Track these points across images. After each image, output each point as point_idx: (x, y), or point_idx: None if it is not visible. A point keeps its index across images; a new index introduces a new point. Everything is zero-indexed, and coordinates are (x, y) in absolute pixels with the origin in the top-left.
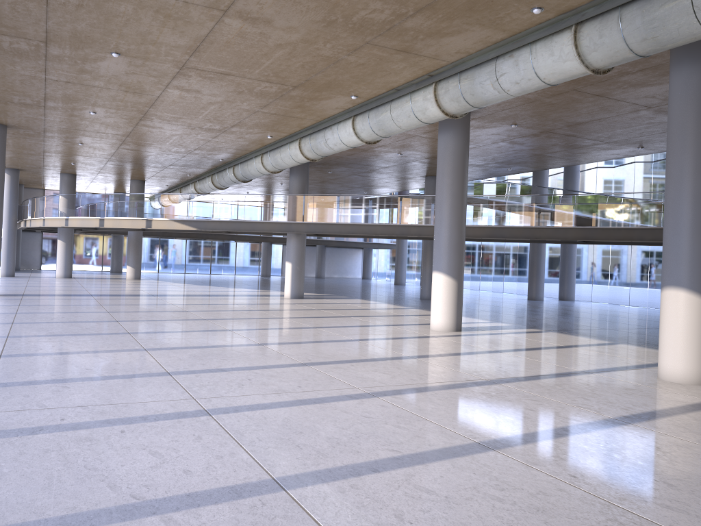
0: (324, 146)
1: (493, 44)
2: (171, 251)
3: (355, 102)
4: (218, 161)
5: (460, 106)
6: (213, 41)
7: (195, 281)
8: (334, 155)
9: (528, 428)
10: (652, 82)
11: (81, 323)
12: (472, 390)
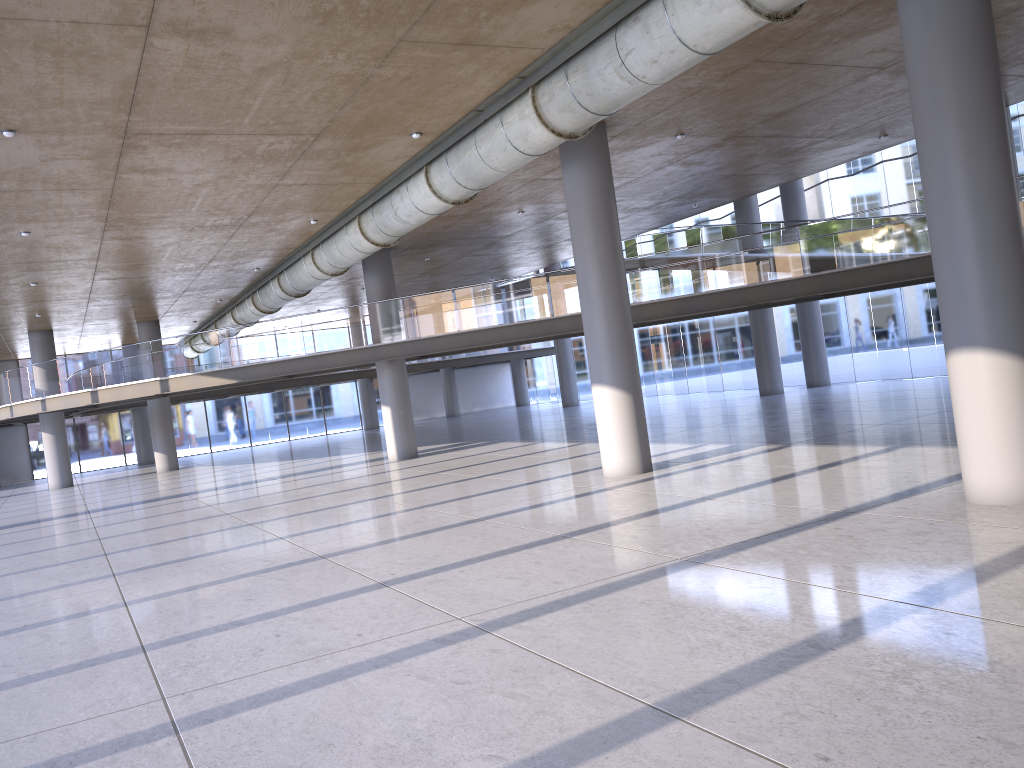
0: (395, 220)
1: (605, 5)
2: (232, 415)
3: (422, 143)
4: (254, 273)
5: (577, 117)
6: (153, 82)
7: (262, 456)
8: (423, 232)
9: (746, 653)
10: (876, 25)
11: (44, 570)
12: (655, 585)
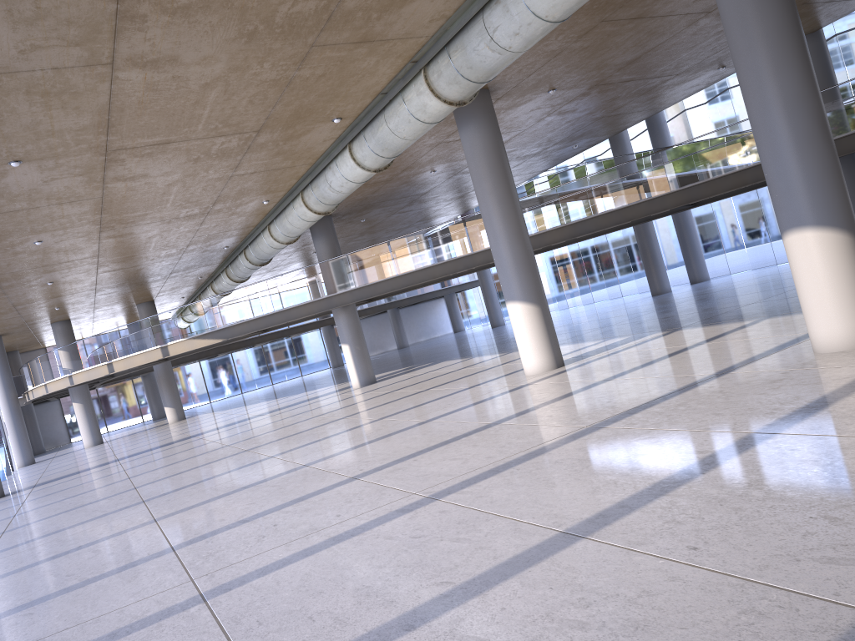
0: (330, 191)
1: None
2: (223, 370)
3: (342, 126)
4: (224, 251)
5: (462, 88)
6: (122, 107)
7: (251, 399)
8: (356, 199)
9: (636, 485)
10: None
11: (88, 505)
12: (566, 448)
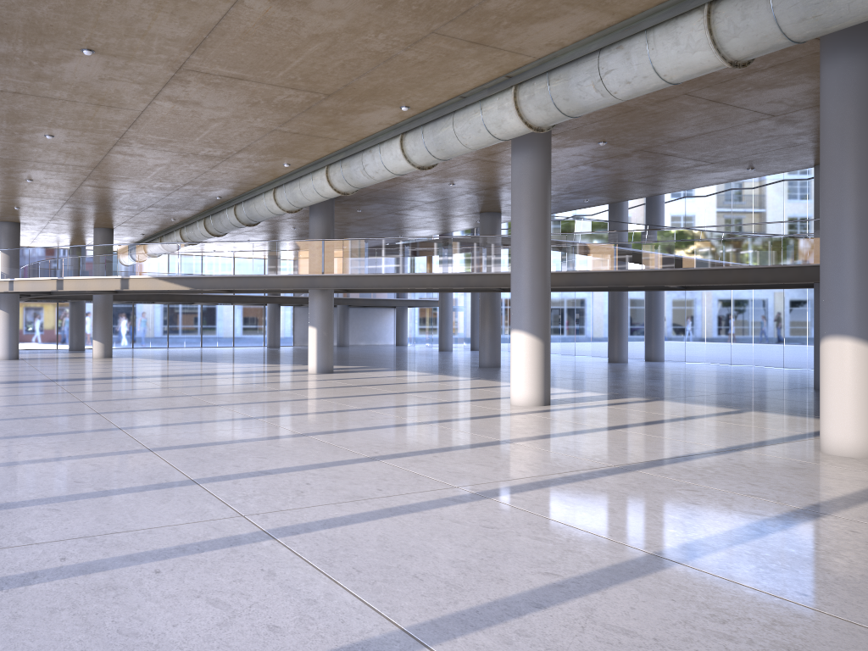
0: (362, 174)
1: (597, 32)
2: (146, 319)
3: (405, 115)
4: (214, 200)
5: (549, 115)
6: (225, 31)
7: (185, 356)
8: (367, 188)
9: (706, 529)
10: (783, 82)
11: (49, 418)
12: (605, 481)
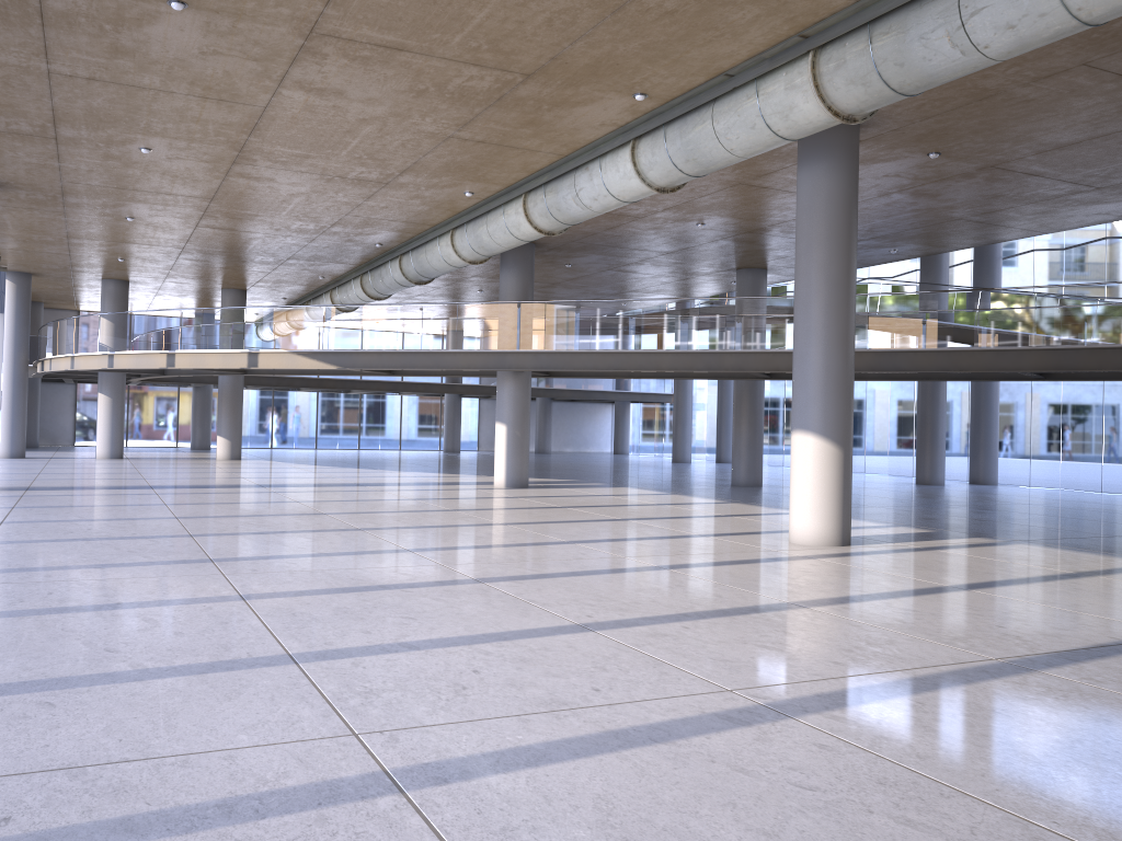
0: (574, 203)
1: None
2: (293, 413)
3: (640, 109)
4: (373, 249)
5: (868, 94)
6: None
7: (334, 460)
8: (581, 230)
9: None
10: None
11: (120, 541)
12: (992, 690)
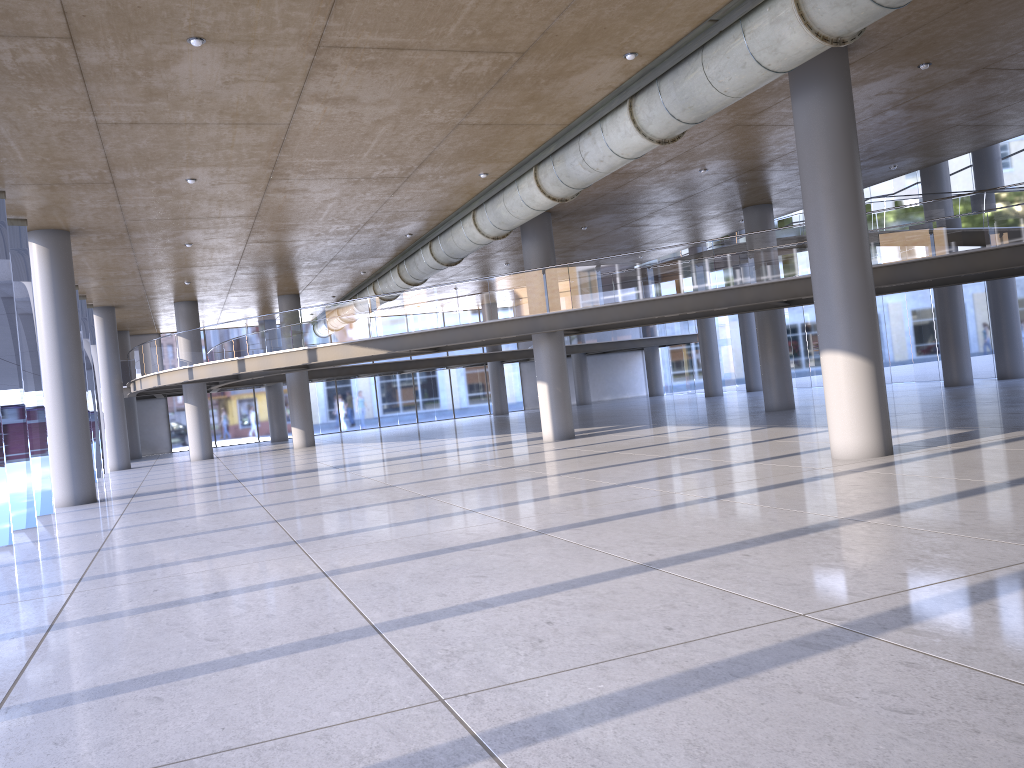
0: (581, 168)
1: None
2: (355, 398)
3: (632, 68)
4: (405, 240)
5: (855, 13)
6: None
7: (397, 436)
8: (591, 193)
9: None
10: None
11: (214, 534)
12: None
